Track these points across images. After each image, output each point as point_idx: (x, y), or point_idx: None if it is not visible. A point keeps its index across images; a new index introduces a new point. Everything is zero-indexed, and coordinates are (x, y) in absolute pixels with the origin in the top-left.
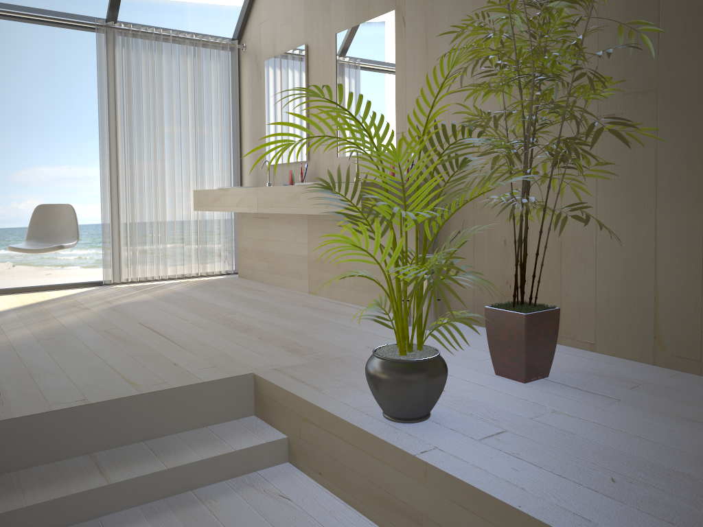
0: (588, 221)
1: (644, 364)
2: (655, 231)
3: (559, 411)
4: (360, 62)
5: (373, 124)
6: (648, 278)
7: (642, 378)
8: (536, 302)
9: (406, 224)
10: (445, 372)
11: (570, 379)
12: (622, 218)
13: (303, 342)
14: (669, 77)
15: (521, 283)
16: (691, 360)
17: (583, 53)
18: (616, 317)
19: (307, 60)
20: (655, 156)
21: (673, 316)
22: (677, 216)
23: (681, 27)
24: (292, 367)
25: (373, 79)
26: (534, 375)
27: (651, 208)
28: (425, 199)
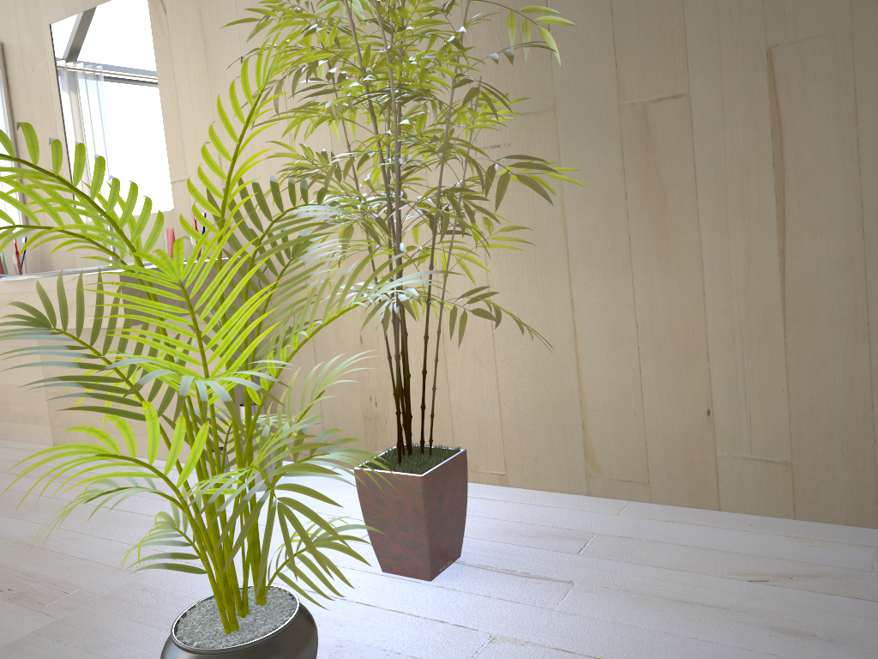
0: (500, 318)
1: (577, 495)
2: (573, 309)
3: (500, 636)
4: (98, 71)
5: (116, 200)
6: (569, 375)
7: (585, 526)
8: (417, 424)
9: (209, 393)
10: (315, 639)
11: (493, 553)
12: (525, 294)
13: (41, 570)
14: (569, 91)
15: (405, 419)
16: (637, 483)
17: (465, 56)
18: (531, 434)
19: (5, 67)
20: (562, 203)
21: (608, 425)
22: (600, 287)
23: (578, 19)
24: (18, 645)
25: (123, 98)
26: (442, 562)
27: (563, 278)
28: (241, 334)
